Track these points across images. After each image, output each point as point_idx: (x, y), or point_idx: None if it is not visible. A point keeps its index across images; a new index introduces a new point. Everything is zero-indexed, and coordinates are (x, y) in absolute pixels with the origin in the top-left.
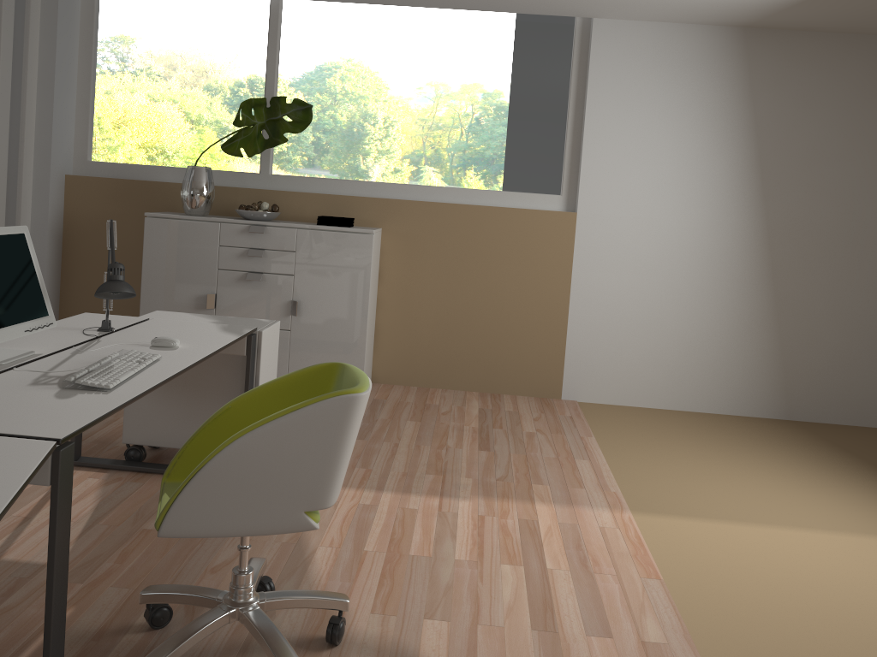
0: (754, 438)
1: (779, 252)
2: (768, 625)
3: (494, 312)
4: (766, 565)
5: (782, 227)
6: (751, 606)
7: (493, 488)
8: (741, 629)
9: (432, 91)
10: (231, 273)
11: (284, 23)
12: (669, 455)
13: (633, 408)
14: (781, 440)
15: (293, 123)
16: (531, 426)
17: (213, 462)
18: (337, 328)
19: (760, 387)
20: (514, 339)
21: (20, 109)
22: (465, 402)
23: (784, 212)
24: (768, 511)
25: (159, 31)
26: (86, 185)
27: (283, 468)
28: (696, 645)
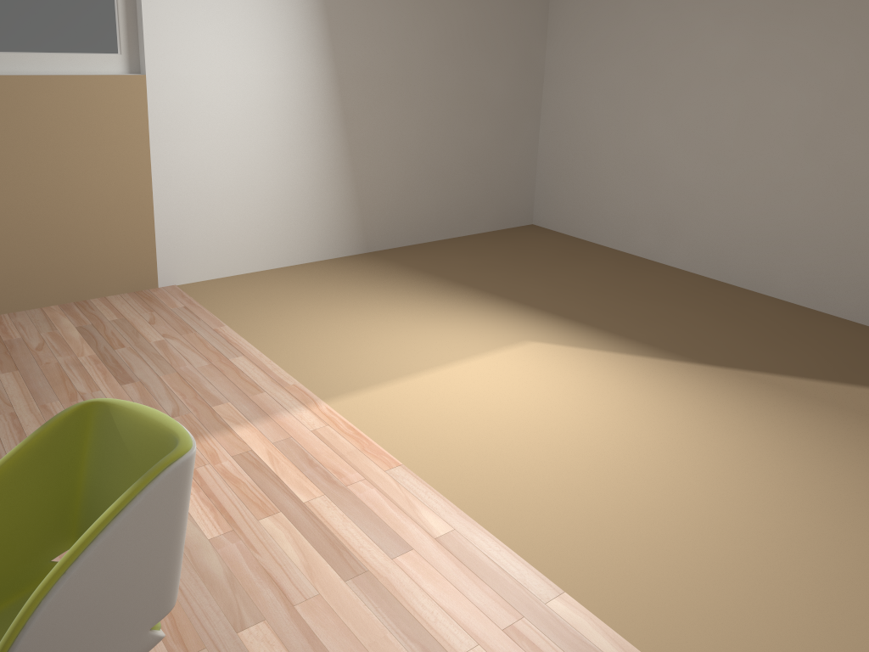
0: (357, 280)
1: (349, 99)
2: (501, 470)
3: (61, 208)
4: (458, 410)
5: (350, 74)
6: (479, 458)
7: None
8: (488, 484)
9: None
10: None
11: None
12: (307, 323)
13: (235, 278)
14: (377, 276)
15: None
16: (154, 333)
17: (18, 651)
18: None
19: (344, 229)
20: (92, 234)
21: None
22: (53, 324)
23: (351, 59)
24: (421, 355)
25: None
26: None
27: (117, 596)
28: (473, 518)
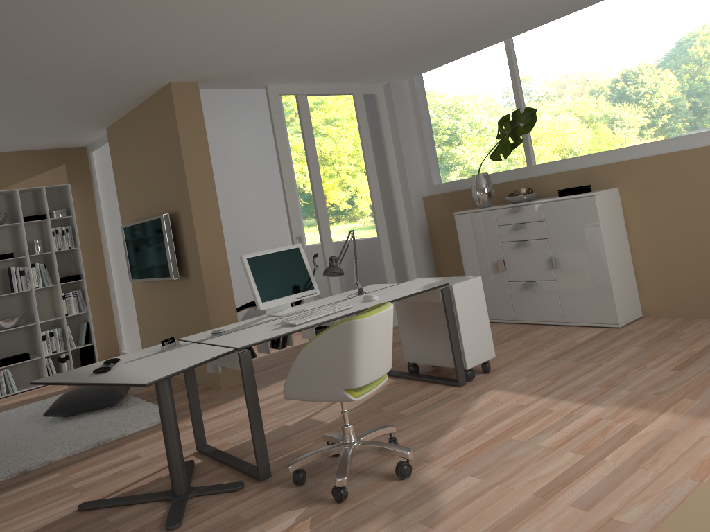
0: None
1: None
2: None
3: None
4: None
5: None
6: None
7: (640, 400)
8: None
9: (634, 63)
10: (508, 243)
11: (516, 54)
12: None
13: None
14: None
15: (524, 127)
16: None
17: (296, 359)
18: (587, 274)
19: None
20: None
21: (386, 165)
22: None
23: None
24: None
25: (449, 90)
26: (433, 201)
27: (326, 363)
28: (658, 531)
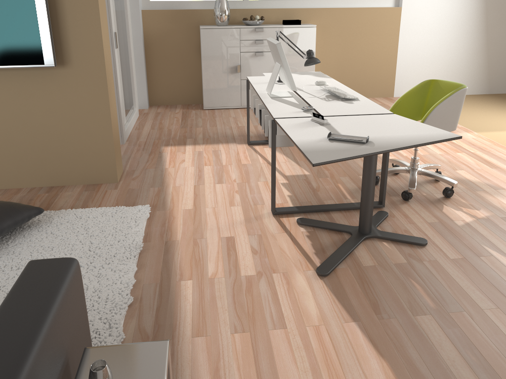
0: (485, 102)
1: (490, 18)
2: None
3: (363, 60)
4: None
5: (492, 6)
6: None
7: None
8: None
9: None
10: (247, 53)
11: None
12: (462, 112)
13: None
14: (495, 101)
15: None
16: None
17: (429, 117)
18: None
19: (478, 81)
20: (372, 71)
21: None
22: None
23: None
24: None
25: None
26: (153, 14)
27: (446, 117)
28: None
